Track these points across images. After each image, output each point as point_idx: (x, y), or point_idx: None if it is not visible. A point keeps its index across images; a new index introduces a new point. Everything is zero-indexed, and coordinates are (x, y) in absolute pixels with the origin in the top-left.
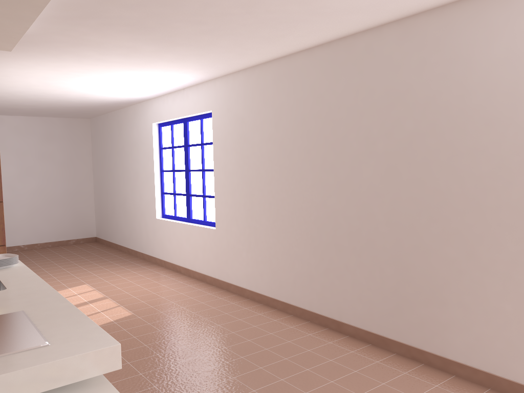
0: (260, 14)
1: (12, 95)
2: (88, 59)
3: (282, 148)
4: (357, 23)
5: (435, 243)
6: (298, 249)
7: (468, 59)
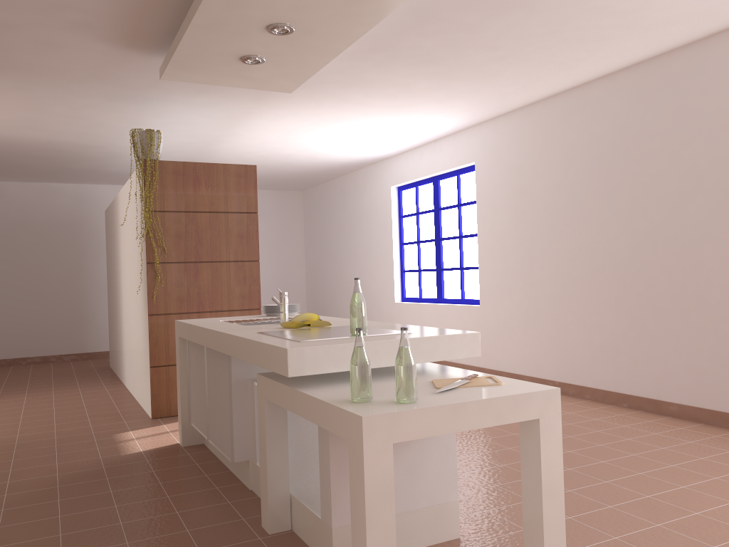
0: (565, 33)
1: (237, 158)
2: (349, 103)
3: (574, 196)
4: (678, 36)
5: None
6: (598, 317)
7: None
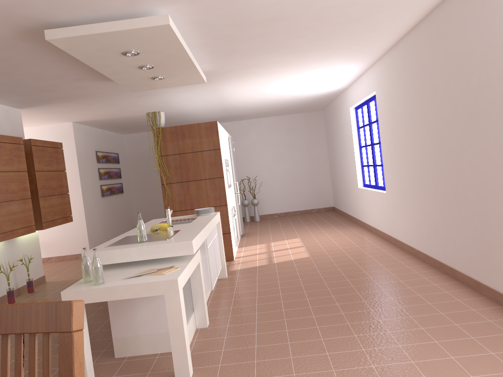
0: (332, 20)
1: (250, 104)
2: (264, 74)
3: (411, 116)
4: None
5: (499, 191)
6: (427, 205)
7: (502, 11)
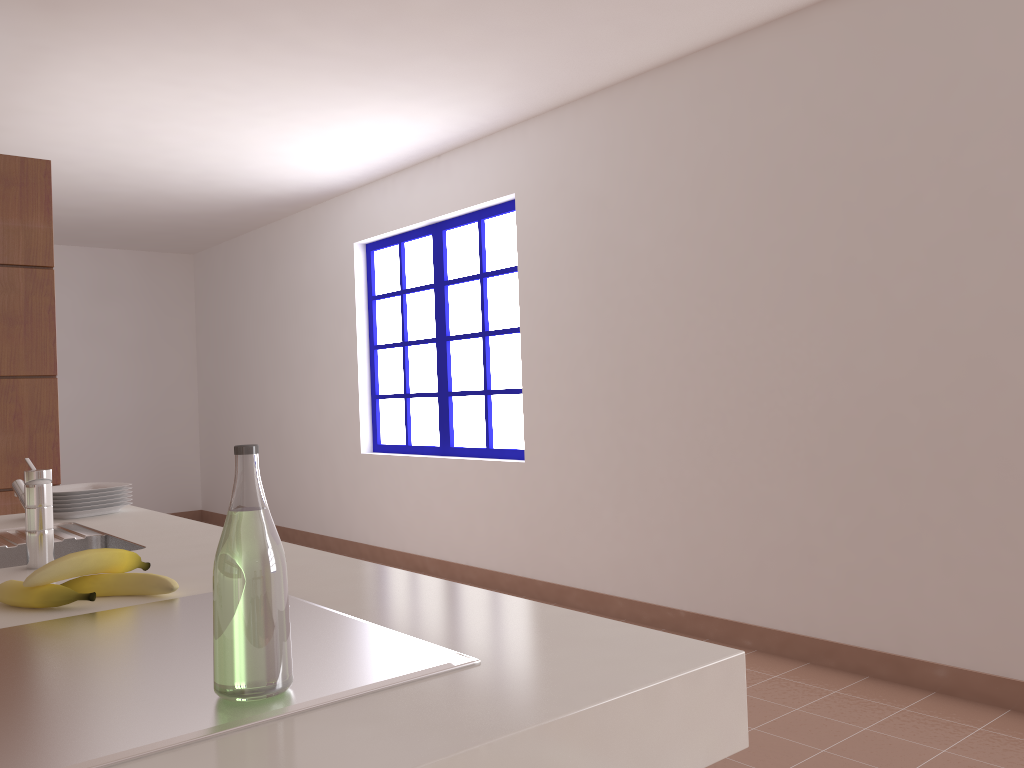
0: None
1: None
2: (269, 42)
3: (719, 253)
4: None
5: None
6: (770, 488)
7: None
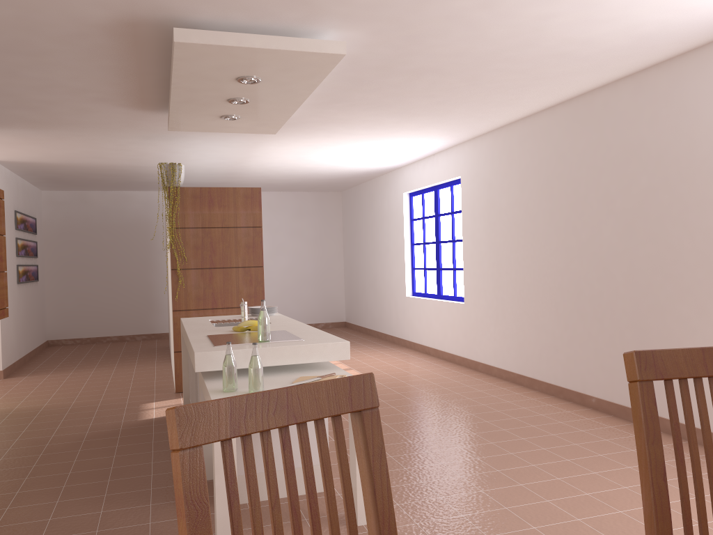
0: (484, 84)
1: (268, 171)
2: (337, 134)
3: (527, 212)
4: (588, 81)
5: (669, 302)
6: (543, 319)
7: (694, 111)
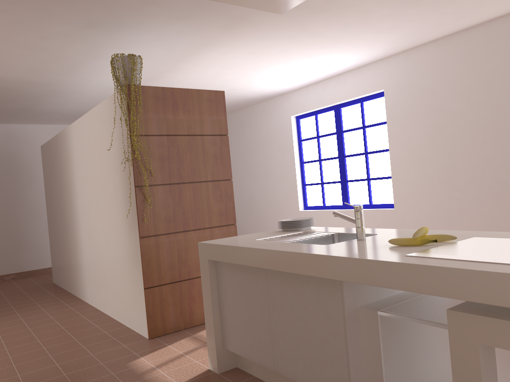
0: None
1: None
2: (303, 34)
3: (500, 111)
4: None
5: None
6: None
7: None
